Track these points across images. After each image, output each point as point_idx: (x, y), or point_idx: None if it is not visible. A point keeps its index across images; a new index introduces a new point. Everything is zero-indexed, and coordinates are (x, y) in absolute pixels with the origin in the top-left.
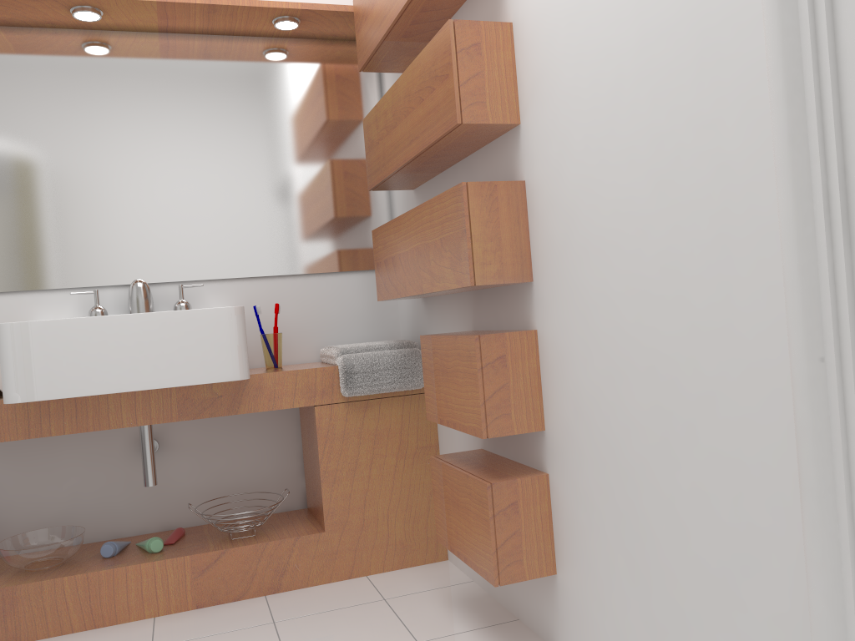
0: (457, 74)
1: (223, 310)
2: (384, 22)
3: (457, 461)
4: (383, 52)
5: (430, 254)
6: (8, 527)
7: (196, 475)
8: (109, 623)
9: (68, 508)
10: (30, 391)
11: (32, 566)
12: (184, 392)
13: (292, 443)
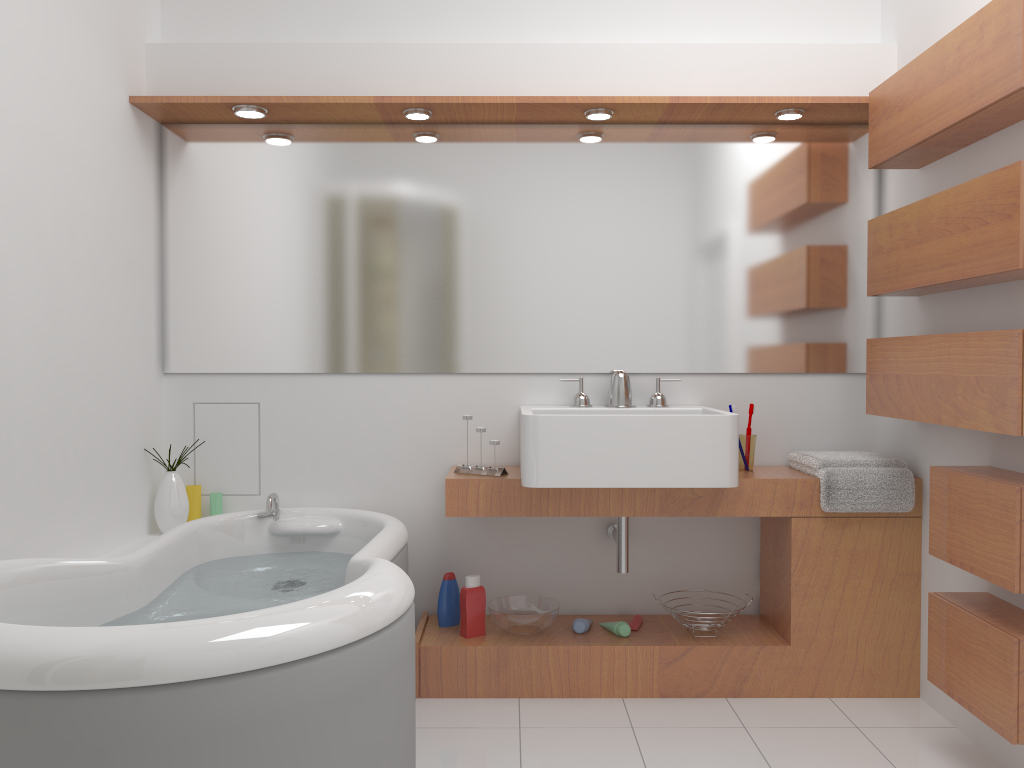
0: (1023, 217)
1: (720, 418)
2: (917, 131)
3: (964, 604)
4: (905, 155)
5: (957, 387)
6: (486, 588)
7: (653, 565)
8: (583, 695)
9: (537, 579)
10: (547, 477)
11: (519, 630)
12: (667, 489)
13: (750, 546)
